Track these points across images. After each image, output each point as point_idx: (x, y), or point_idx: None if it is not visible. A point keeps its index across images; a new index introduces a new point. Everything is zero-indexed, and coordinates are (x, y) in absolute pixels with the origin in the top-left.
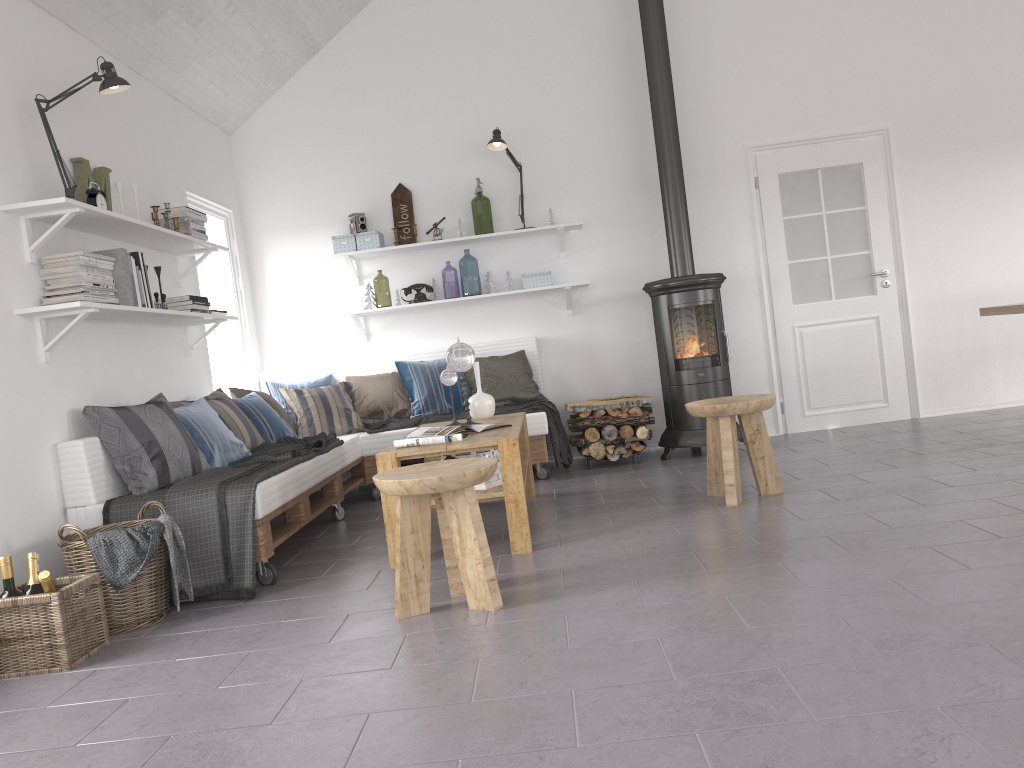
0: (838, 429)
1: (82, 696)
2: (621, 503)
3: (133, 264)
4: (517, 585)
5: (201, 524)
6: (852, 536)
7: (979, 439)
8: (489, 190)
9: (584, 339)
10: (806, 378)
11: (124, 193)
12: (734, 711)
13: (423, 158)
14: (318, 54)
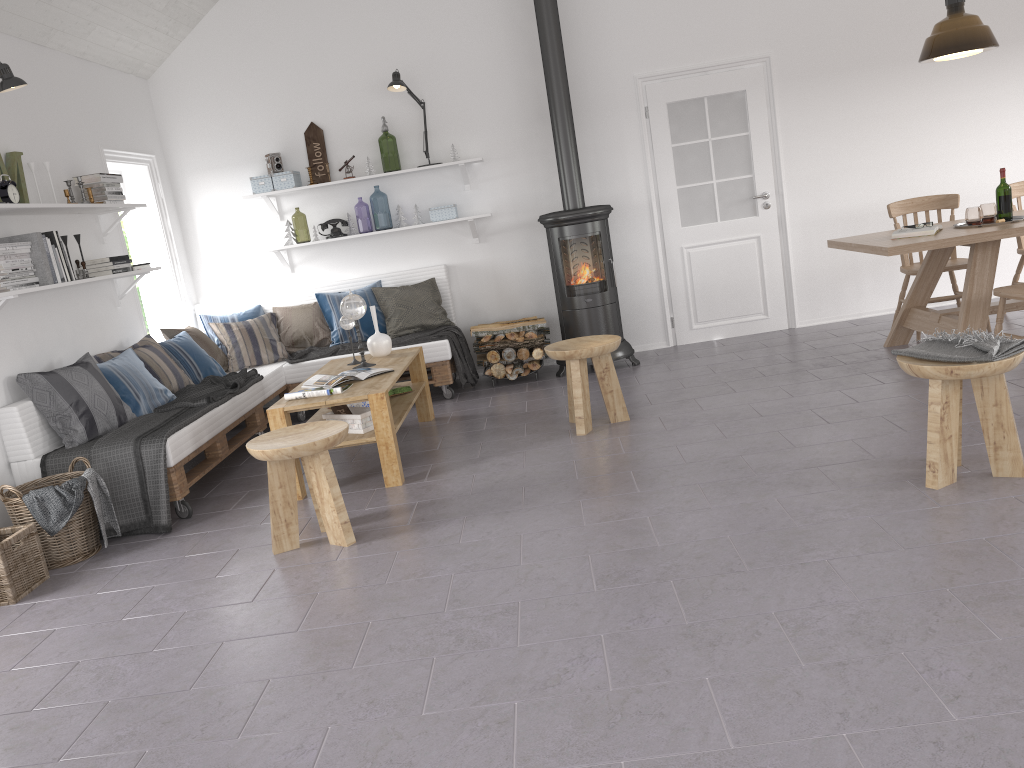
0: (721, 341)
1: (21, 627)
2: (497, 430)
3: (49, 244)
4: (375, 520)
5: (122, 473)
6: (650, 471)
7: (822, 358)
8: (396, 126)
9: (490, 265)
10: (694, 295)
11: (39, 168)
12: (469, 639)
13: (332, 97)
14: None
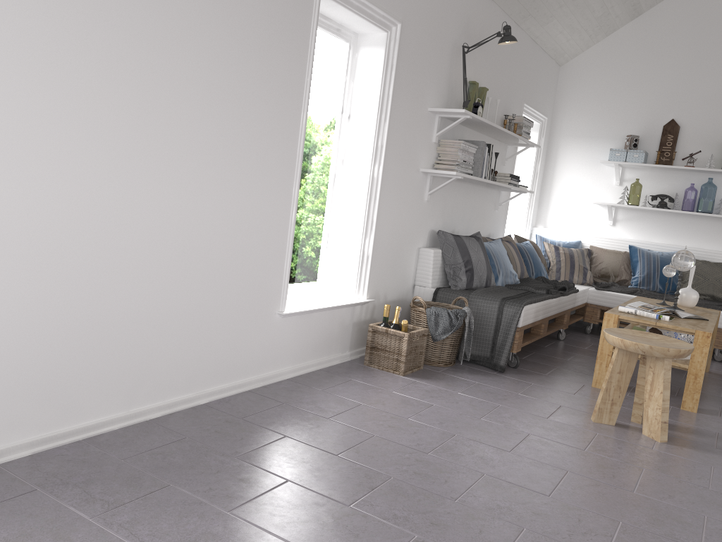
0: None
1: (409, 393)
2: None
3: (486, 151)
4: (680, 432)
5: (485, 319)
6: None
7: None
8: None
9: None
10: None
11: (490, 103)
12: None
13: (697, 103)
14: (640, 17)
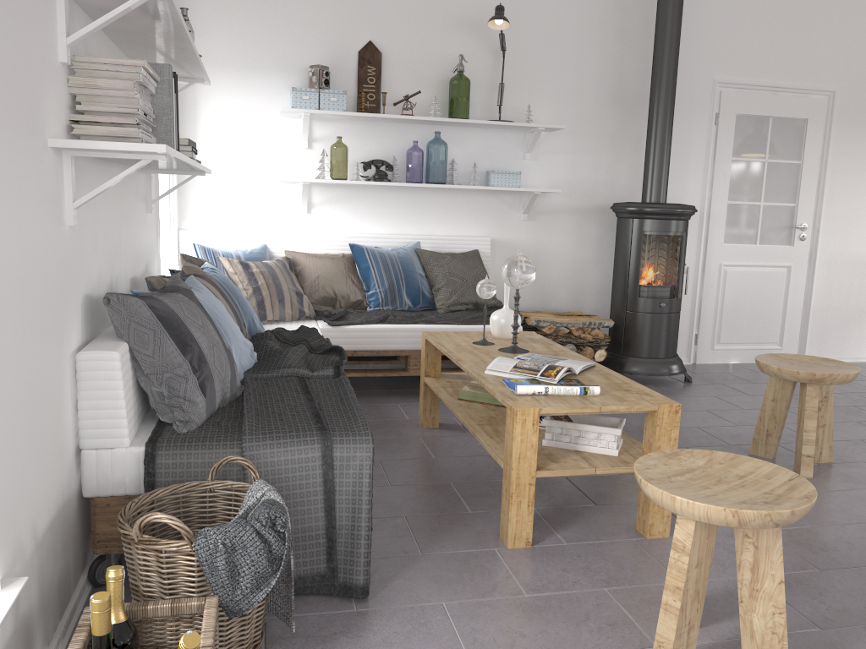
0: (742, 366)
1: None
2: None
3: (173, 90)
4: None
5: (297, 490)
6: None
7: None
8: (465, 70)
9: (533, 246)
10: (721, 314)
11: None
12: None
13: (400, 18)
14: None
